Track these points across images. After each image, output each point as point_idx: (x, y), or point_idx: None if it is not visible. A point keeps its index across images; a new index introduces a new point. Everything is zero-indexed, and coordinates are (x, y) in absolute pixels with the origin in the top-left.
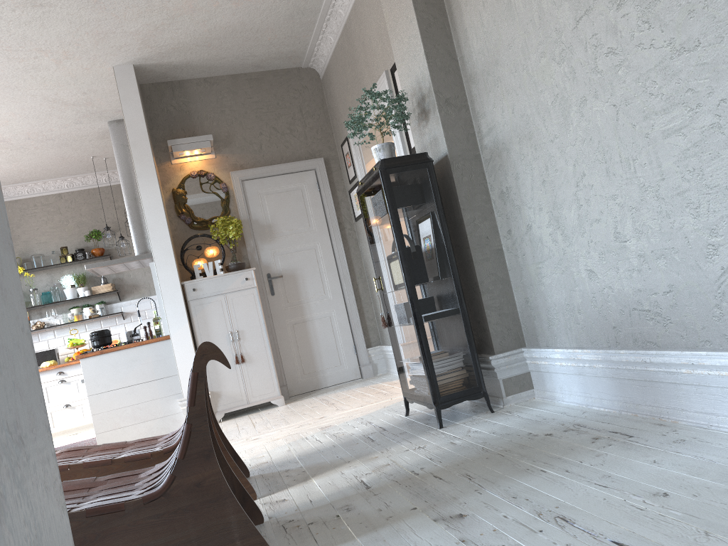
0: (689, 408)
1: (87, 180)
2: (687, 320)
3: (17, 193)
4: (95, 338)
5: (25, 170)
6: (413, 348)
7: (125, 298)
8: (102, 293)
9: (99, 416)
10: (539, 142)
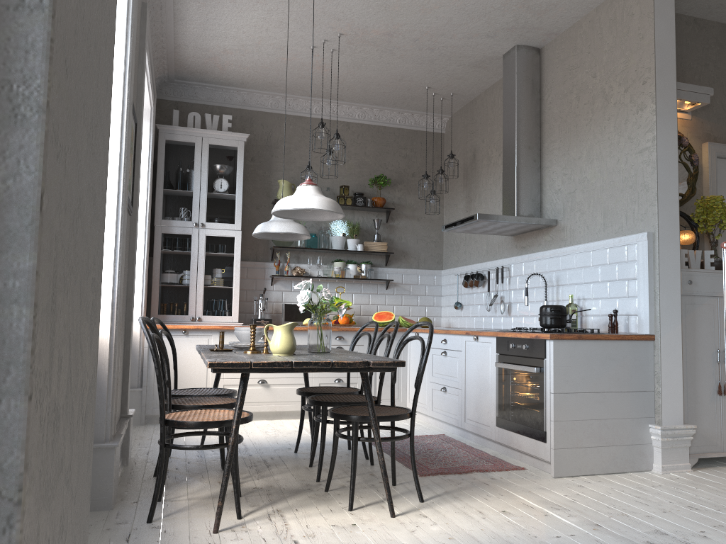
0: None
1: (381, 115)
2: None
3: (304, 109)
4: (556, 314)
5: (345, 83)
6: None
7: (391, 265)
8: (376, 252)
9: (561, 425)
10: None
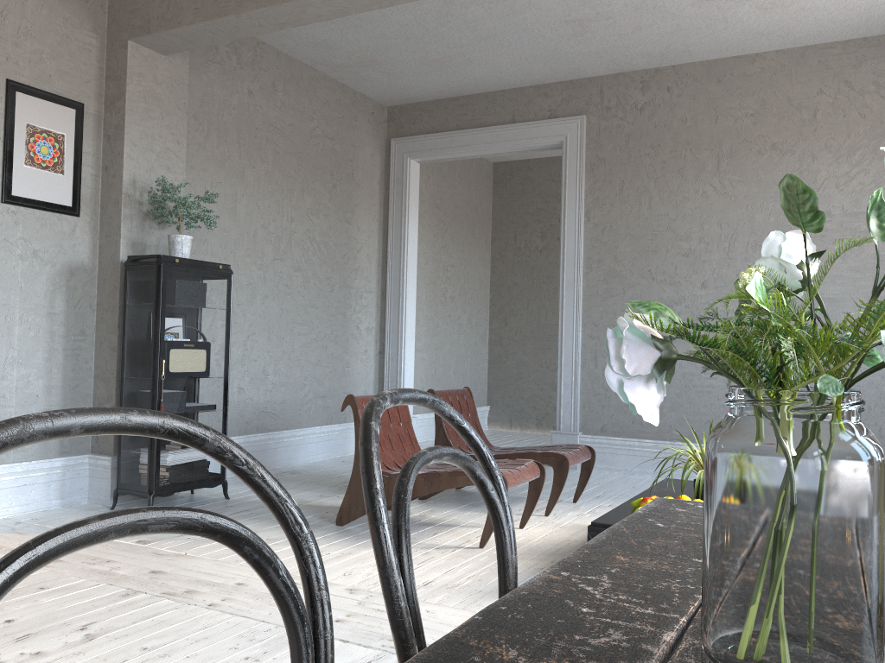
0: (280, 459)
1: None
2: (286, 416)
3: None
4: None
5: None
6: None
7: None
8: None
9: None
10: None
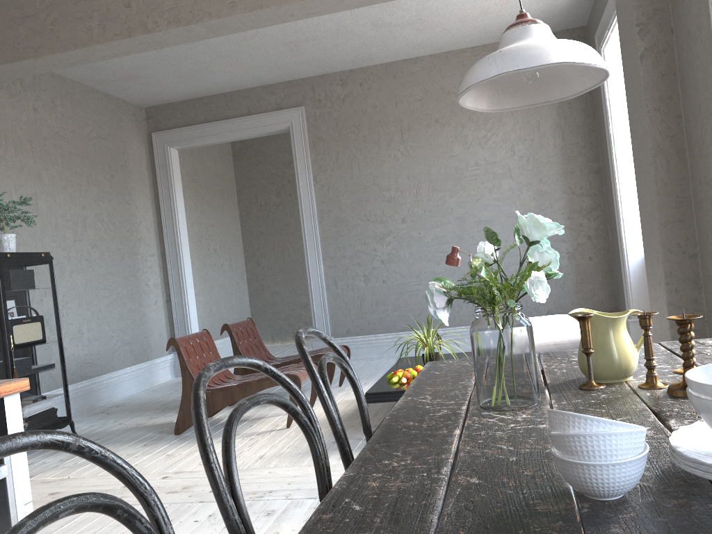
0: (103, 398)
1: None
2: (103, 363)
3: None
4: None
5: None
6: (56, 385)
7: None
8: None
9: None
10: None
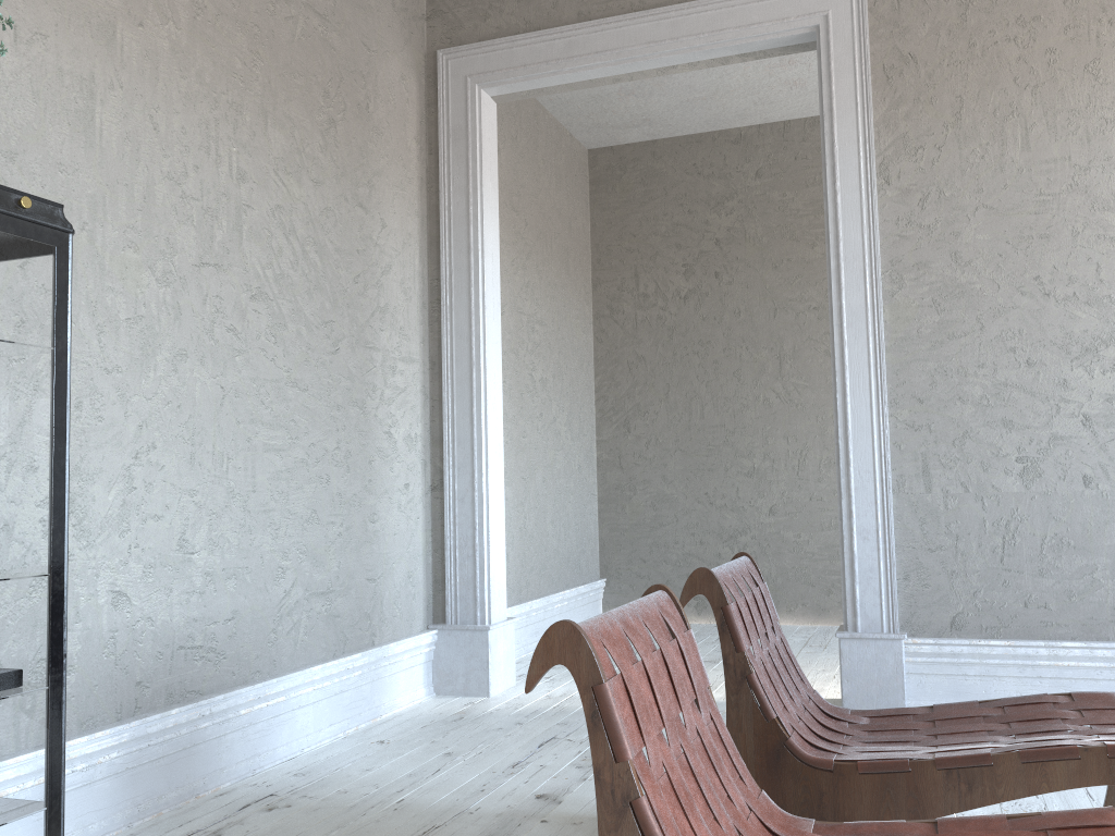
0: (230, 762)
1: None
2: (243, 651)
3: None
4: None
5: None
6: (2, 777)
7: None
8: None
9: None
10: (78, 357)
